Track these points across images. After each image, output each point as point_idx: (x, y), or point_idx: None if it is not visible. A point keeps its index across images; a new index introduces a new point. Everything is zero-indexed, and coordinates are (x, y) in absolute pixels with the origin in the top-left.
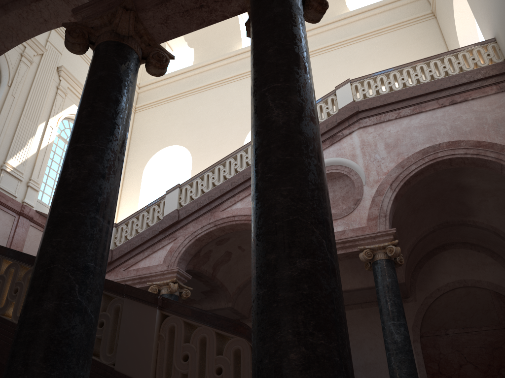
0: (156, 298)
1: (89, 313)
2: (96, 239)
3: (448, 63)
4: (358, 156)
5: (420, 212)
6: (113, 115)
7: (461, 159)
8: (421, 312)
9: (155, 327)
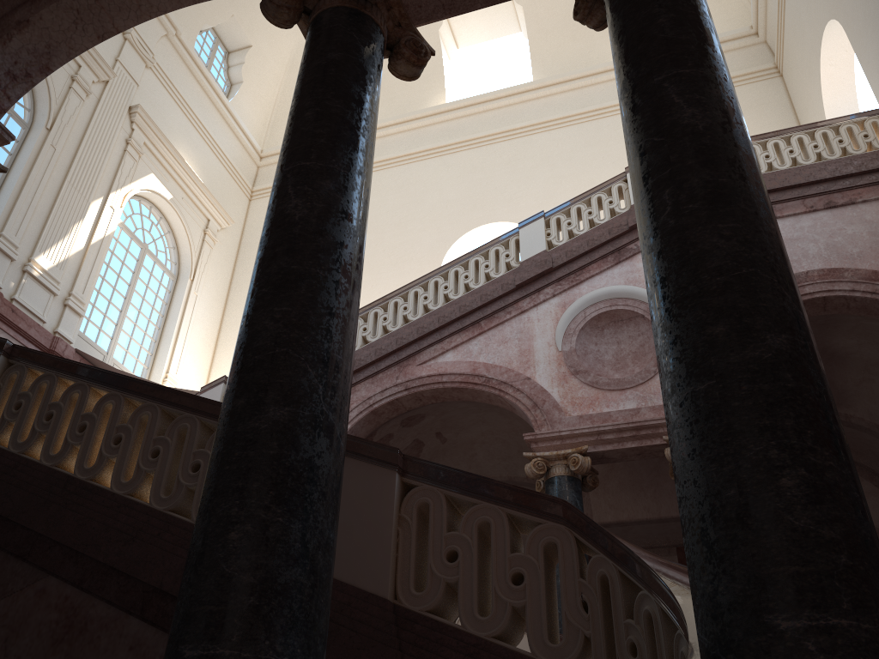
0: (393, 453)
1: (338, 438)
2: (343, 317)
3: (821, 140)
4: None
5: None
6: (357, 123)
7: (845, 299)
8: None
9: (394, 502)
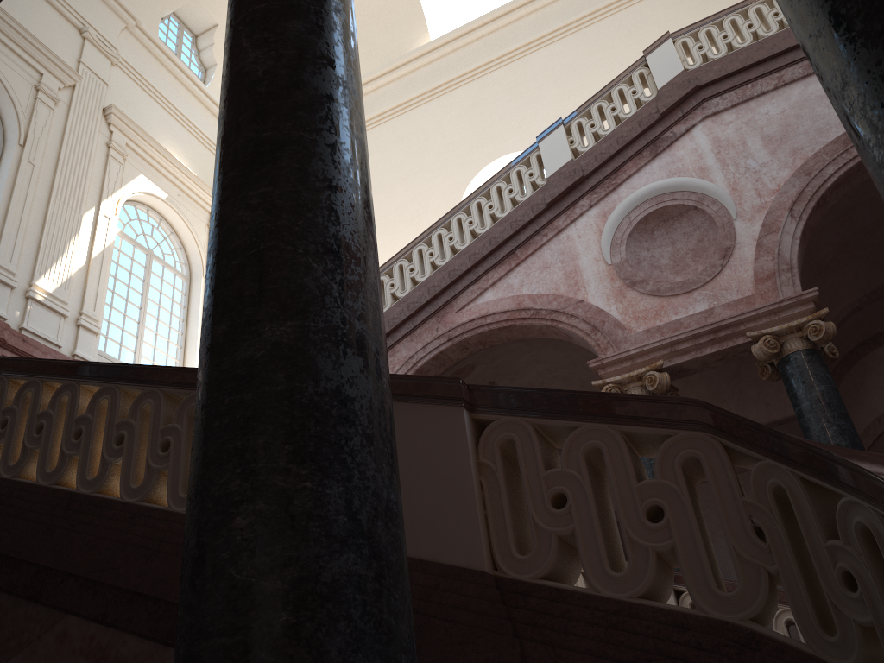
0: (455, 385)
1: (375, 356)
2: (350, 192)
3: None
4: (713, 168)
5: (831, 273)
6: None
7: None
8: None
9: (469, 446)
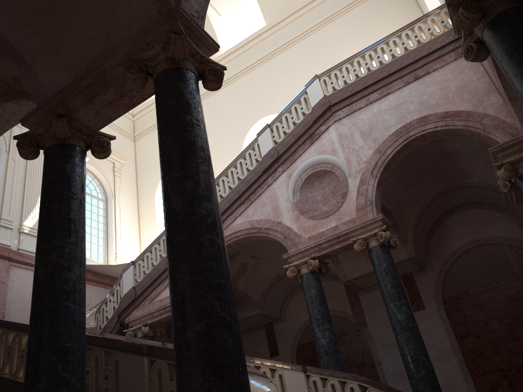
0: (142, 347)
1: (74, 383)
2: (69, 322)
3: (405, 38)
4: (338, 149)
5: (416, 185)
6: (67, 212)
7: (433, 132)
8: (440, 280)
9: (145, 372)
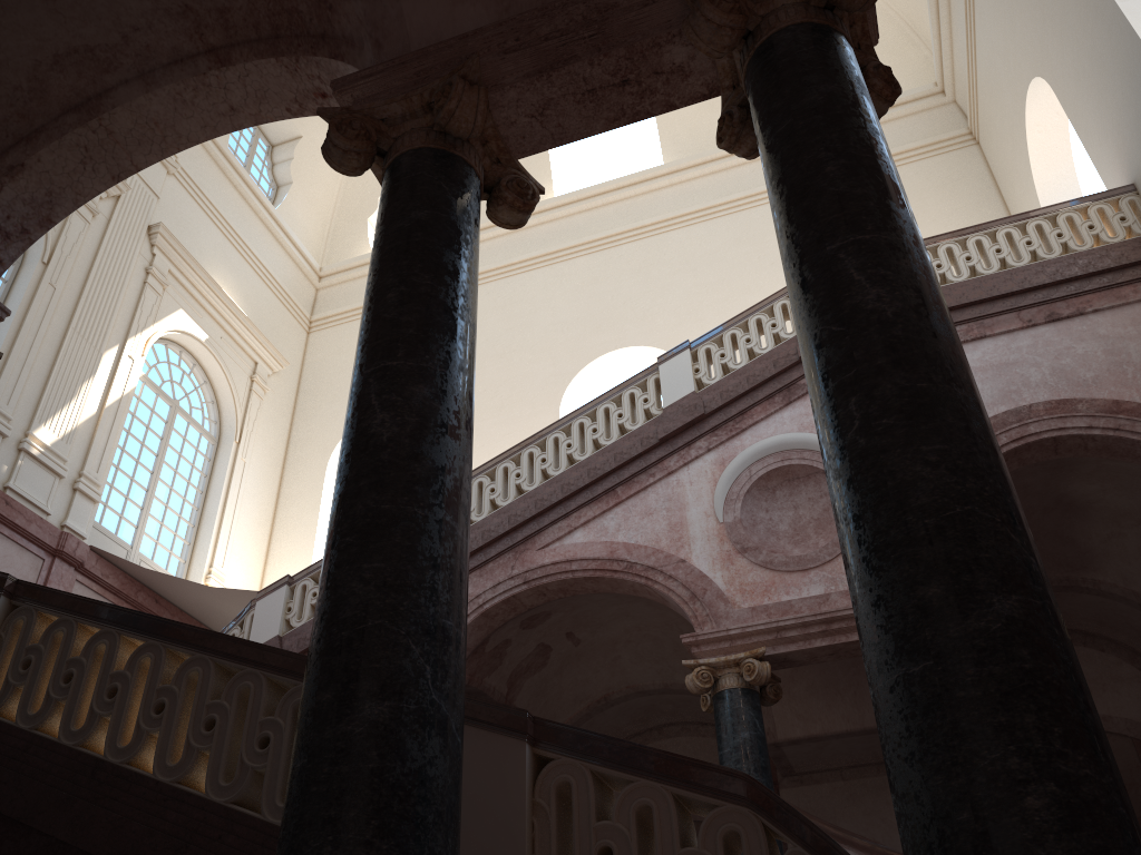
0: (521, 717)
1: (454, 733)
2: (451, 568)
3: (1035, 234)
4: None
5: None
6: (454, 303)
7: (1081, 439)
8: None
9: (526, 784)
